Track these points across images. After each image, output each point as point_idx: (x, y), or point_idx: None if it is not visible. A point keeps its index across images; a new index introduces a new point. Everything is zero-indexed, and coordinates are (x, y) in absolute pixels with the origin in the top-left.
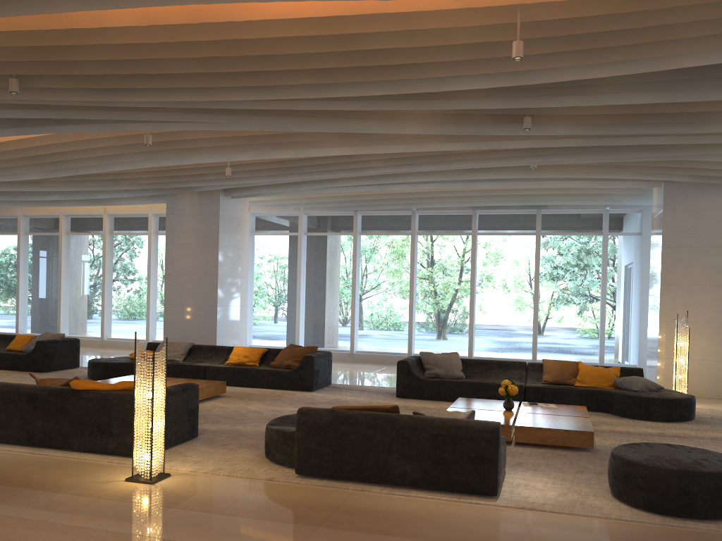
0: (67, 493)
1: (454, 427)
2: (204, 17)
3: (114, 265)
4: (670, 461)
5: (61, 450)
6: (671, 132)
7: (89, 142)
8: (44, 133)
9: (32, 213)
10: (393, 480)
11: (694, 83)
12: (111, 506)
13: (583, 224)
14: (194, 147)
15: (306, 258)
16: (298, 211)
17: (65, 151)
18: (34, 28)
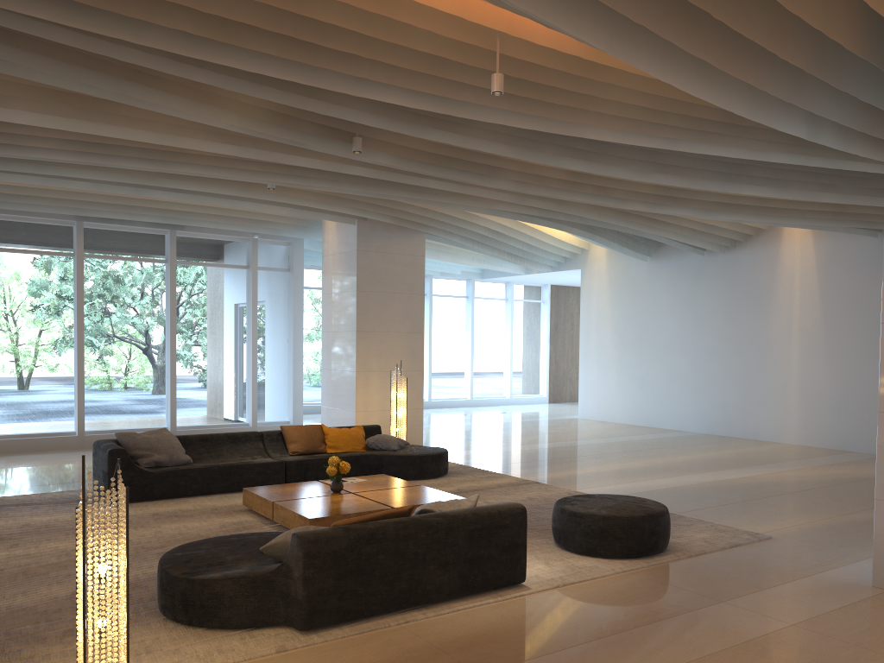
0: None
1: (488, 517)
2: None
3: None
4: (626, 509)
5: None
6: (467, 181)
7: None
8: None
9: None
10: (428, 598)
11: (542, 146)
12: None
13: (225, 253)
14: None
15: None
16: None
17: None
18: None
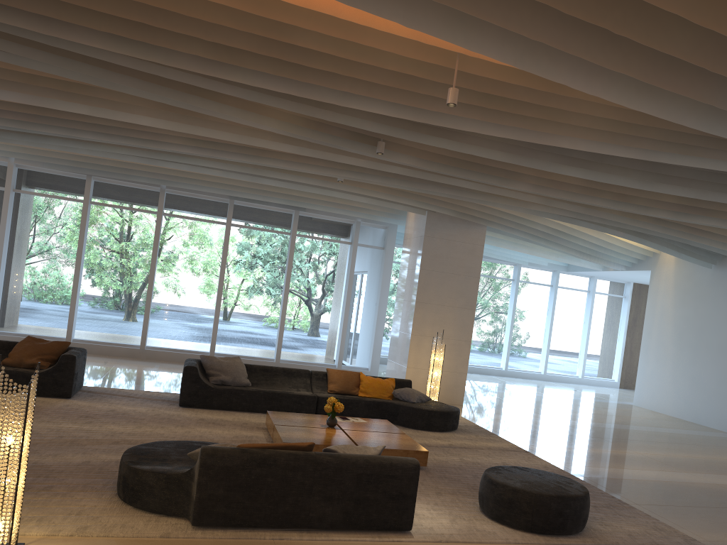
0: None
1: (378, 465)
2: None
3: None
4: (542, 487)
5: None
6: (487, 182)
7: None
8: None
9: None
10: (310, 523)
11: (538, 153)
12: None
13: (335, 231)
14: None
15: (12, 221)
16: (8, 161)
17: None
18: None
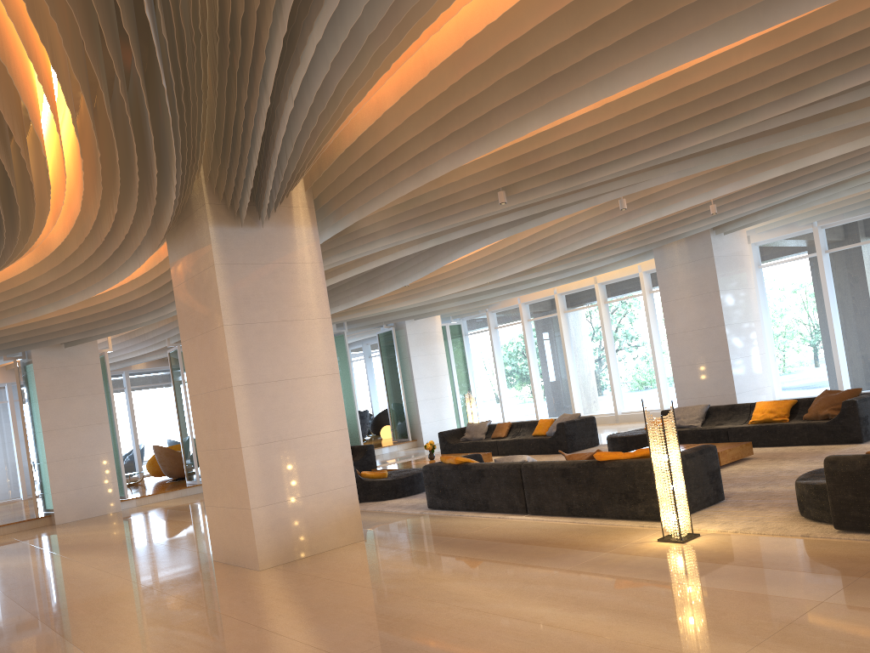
0: (608, 552)
1: None
2: (651, 78)
3: (614, 335)
4: None
5: (597, 518)
6: None
7: (569, 221)
8: (530, 227)
9: (530, 299)
10: None
11: None
12: (648, 561)
13: None
14: (670, 195)
15: (833, 282)
16: (811, 227)
17: (549, 235)
18: (510, 144)
